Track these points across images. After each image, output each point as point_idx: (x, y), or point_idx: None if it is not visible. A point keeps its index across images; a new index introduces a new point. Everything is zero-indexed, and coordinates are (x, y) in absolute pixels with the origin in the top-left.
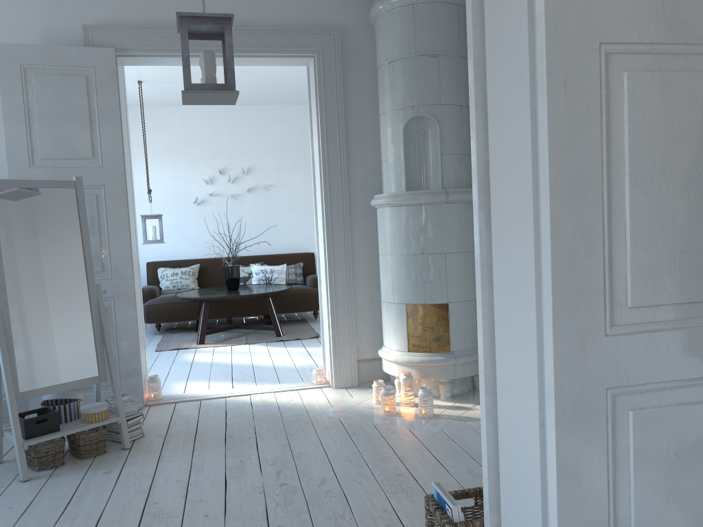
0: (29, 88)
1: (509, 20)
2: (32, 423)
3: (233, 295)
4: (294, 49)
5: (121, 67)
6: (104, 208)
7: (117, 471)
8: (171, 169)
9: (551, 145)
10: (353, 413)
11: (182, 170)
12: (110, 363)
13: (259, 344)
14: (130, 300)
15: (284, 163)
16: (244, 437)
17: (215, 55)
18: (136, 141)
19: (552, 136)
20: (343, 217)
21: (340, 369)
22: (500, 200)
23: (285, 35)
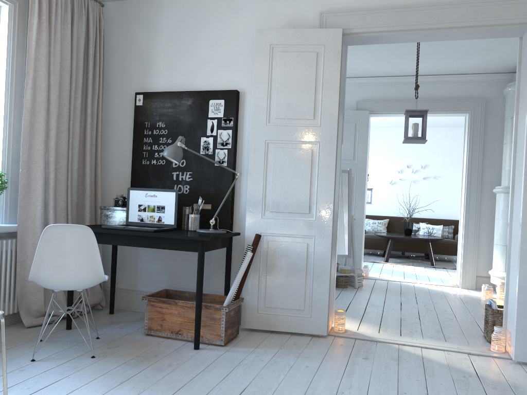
0: None
1: (521, 133)
2: None
3: (407, 237)
4: (458, 109)
5: (369, 118)
6: (355, 182)
7: (354, 293)
8: (379, 163)
9: (525, 174)
10: (468, 297)
11: (385, 164)
12: (353, 250)
13: (420, 267)
14: (361, 226)
15: (448, 163)
16: (409, 294)
17: (419, 125)
18: None
19: (525, 171)
20: (476, 197)
21: (465, 278)
22: (516, 190)
23: (454, 102)
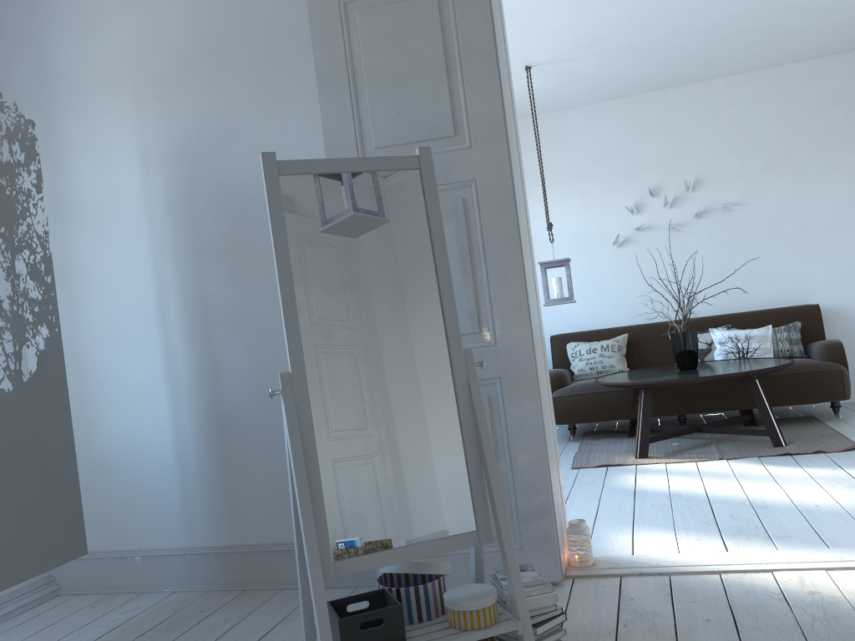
0: (352, 34)
1: None
2: (354, 626)
3: (692, 377)
4: None
5: None
6: (477, 220)
7: None
8: (578, 198)
9: None
10: None
11: (594, 198)
12: (495, 506)
13: (745, 461)
14: (529, 382)
15: (754, 165)
16: None
17: None
18: (528, 165)
19: None
20: None
21: None
22: None
23: None
